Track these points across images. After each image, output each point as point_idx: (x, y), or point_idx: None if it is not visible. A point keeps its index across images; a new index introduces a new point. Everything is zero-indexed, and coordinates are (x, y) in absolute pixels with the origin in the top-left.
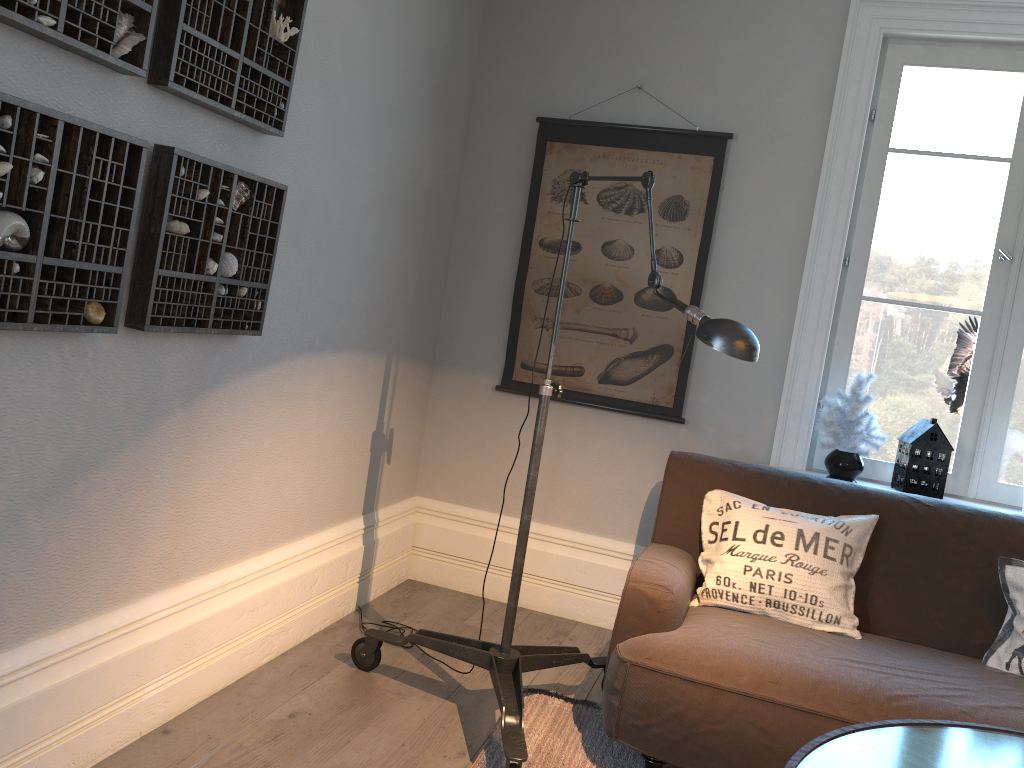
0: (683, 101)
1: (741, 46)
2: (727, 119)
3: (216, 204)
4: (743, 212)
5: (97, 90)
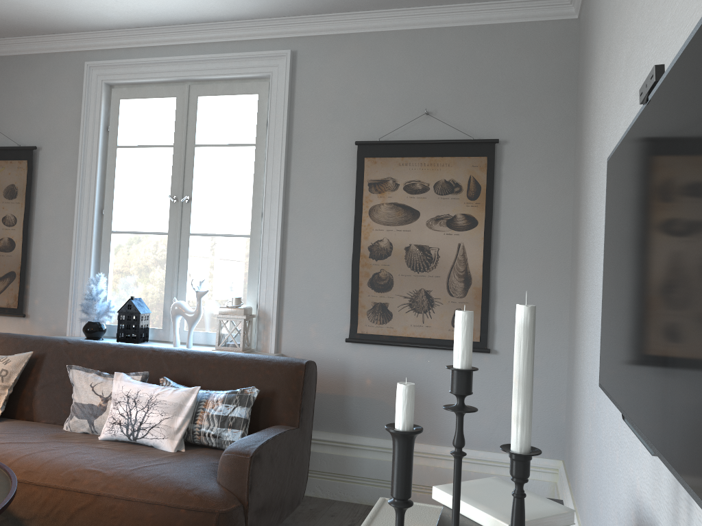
0: (15, 131)
1: (40, 97)
2: (37, 138)
3: None
4: (48, 190)
5: None
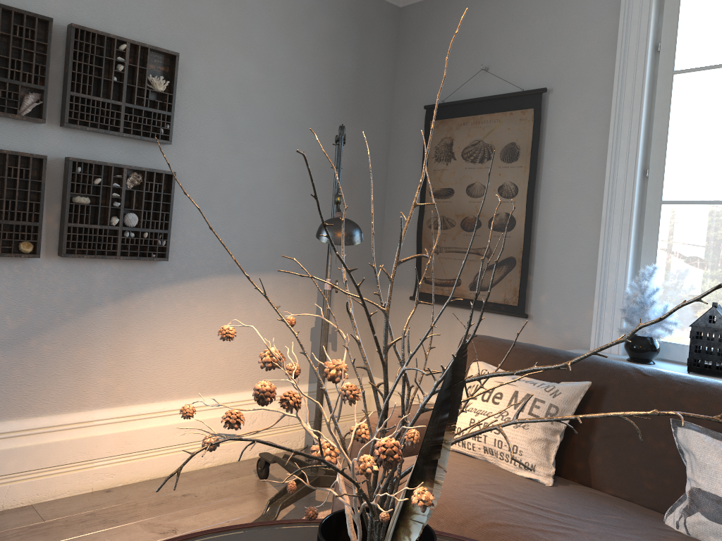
0: (515, 72)
1: (551, 20)
2: (545, 78)
3: (111, 186)
4: (561, 146)
5: (23, 133)
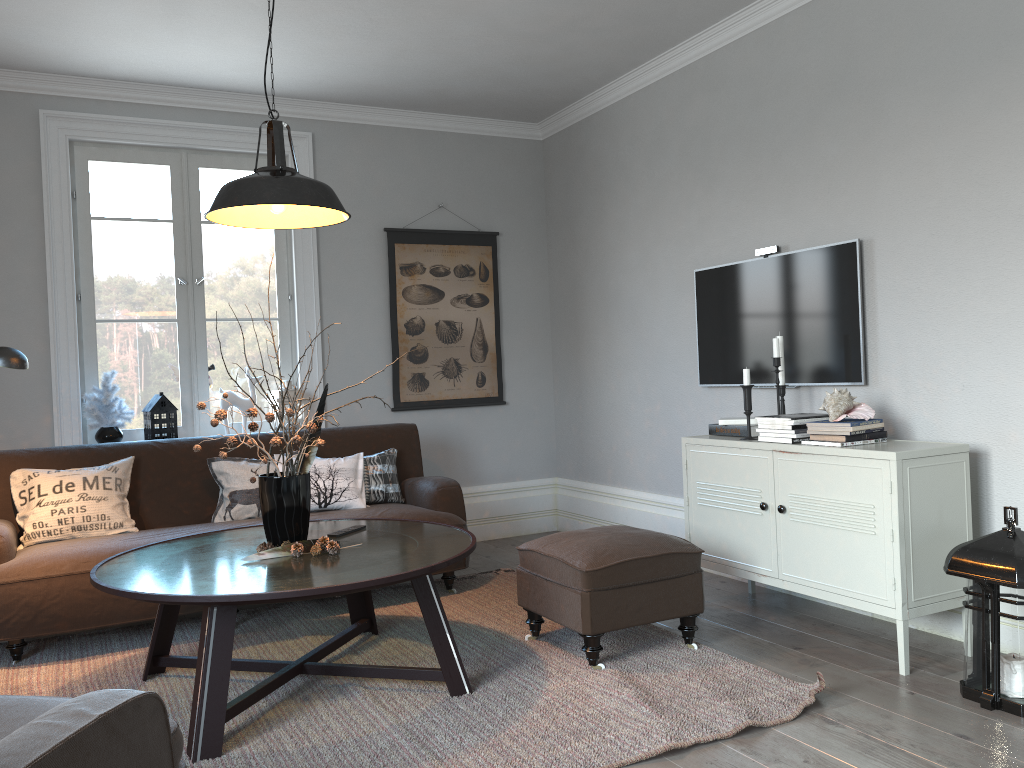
0: None
1: None
2: None
3: None
4: None
5: None
